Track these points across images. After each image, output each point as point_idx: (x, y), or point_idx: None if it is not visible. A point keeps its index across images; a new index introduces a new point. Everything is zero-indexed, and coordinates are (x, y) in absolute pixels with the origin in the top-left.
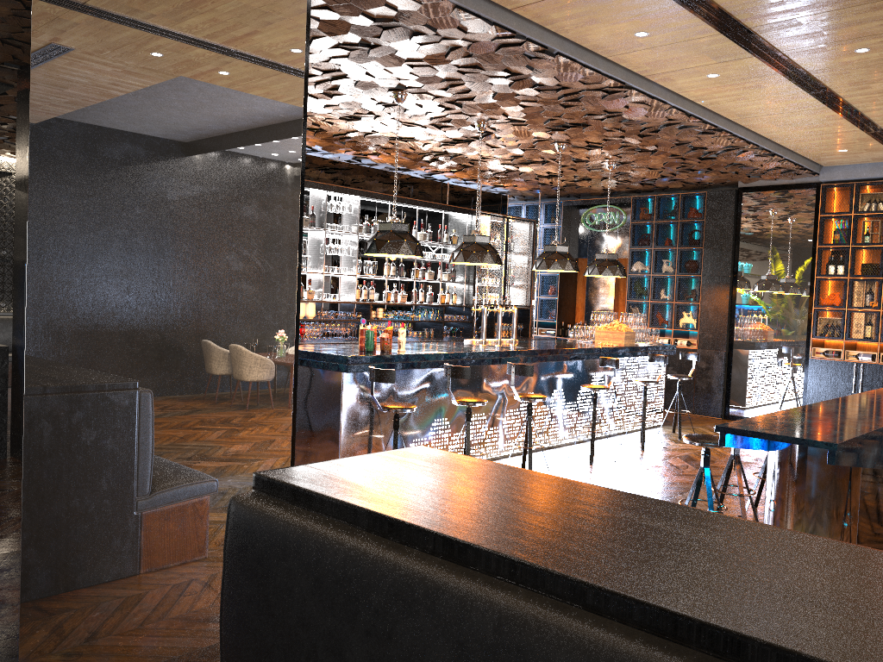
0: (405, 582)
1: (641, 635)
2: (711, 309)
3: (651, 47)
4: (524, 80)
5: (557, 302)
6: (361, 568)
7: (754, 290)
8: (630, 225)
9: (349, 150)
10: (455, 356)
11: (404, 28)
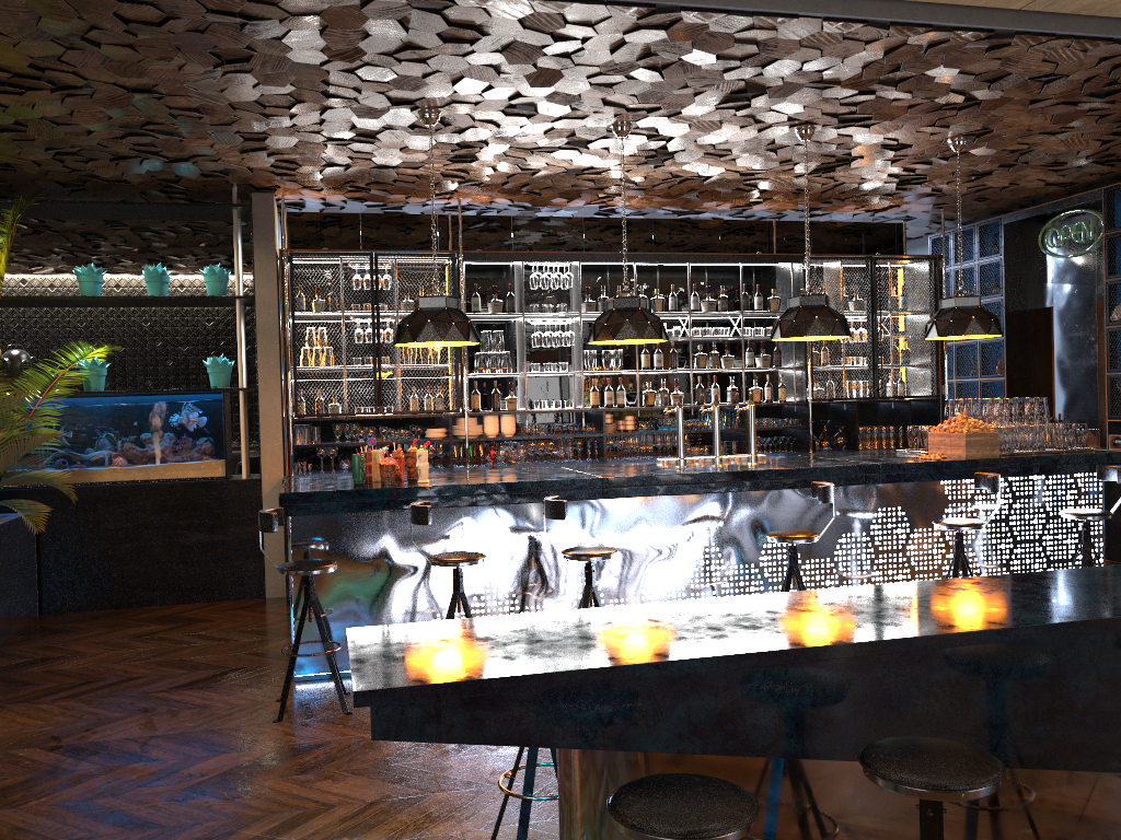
0: None
1: None
2: None
3: None
4: (514, 46)
5: (1004, 385)
6: None
7: None
8: (1104, 239)
9: (570, 200)
10: (501, 488)
11: (222, 24)
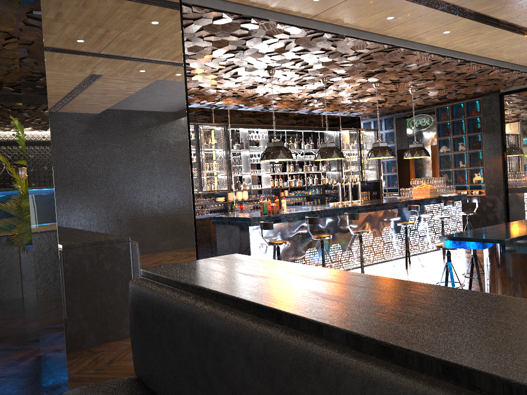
0: (178, 306)
1: (251, 317)
2: (491, 169)
3: (400, 23)
4: (335, 53)
5: (397, 176)
6: (165, 303)
7: (518, 154)
8: (436, 124)
9: (259, 104)
10: (315, 212)
11: (257, 38)
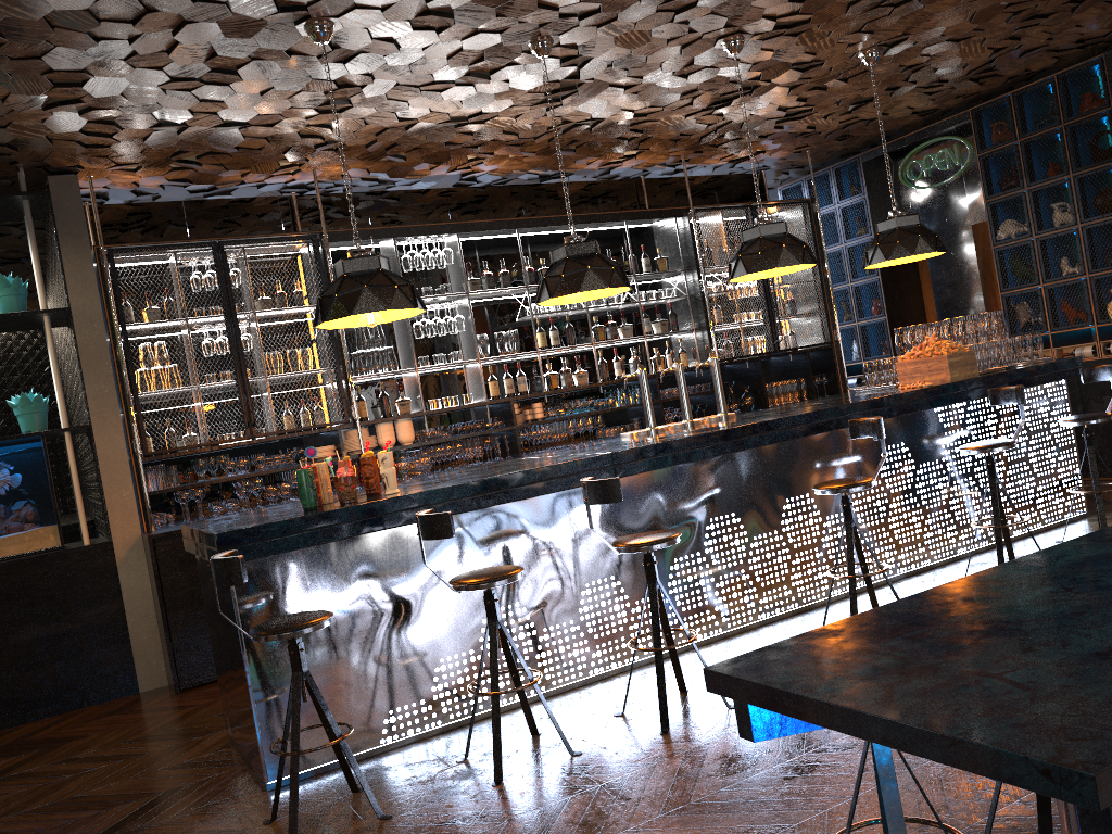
0: None
1: None
2: None
3: None
4: None
5: (887, 324)
6: None
7: None
8: (978, 160)
9: (433, 166)
10: (499, 483)
11: None
